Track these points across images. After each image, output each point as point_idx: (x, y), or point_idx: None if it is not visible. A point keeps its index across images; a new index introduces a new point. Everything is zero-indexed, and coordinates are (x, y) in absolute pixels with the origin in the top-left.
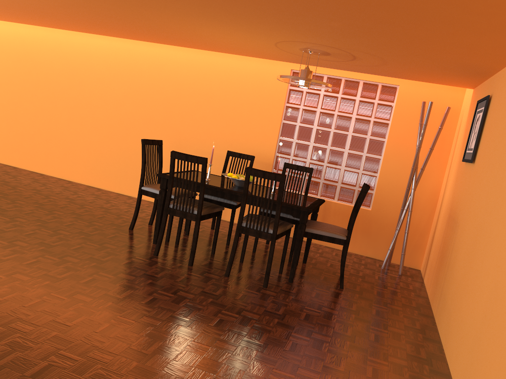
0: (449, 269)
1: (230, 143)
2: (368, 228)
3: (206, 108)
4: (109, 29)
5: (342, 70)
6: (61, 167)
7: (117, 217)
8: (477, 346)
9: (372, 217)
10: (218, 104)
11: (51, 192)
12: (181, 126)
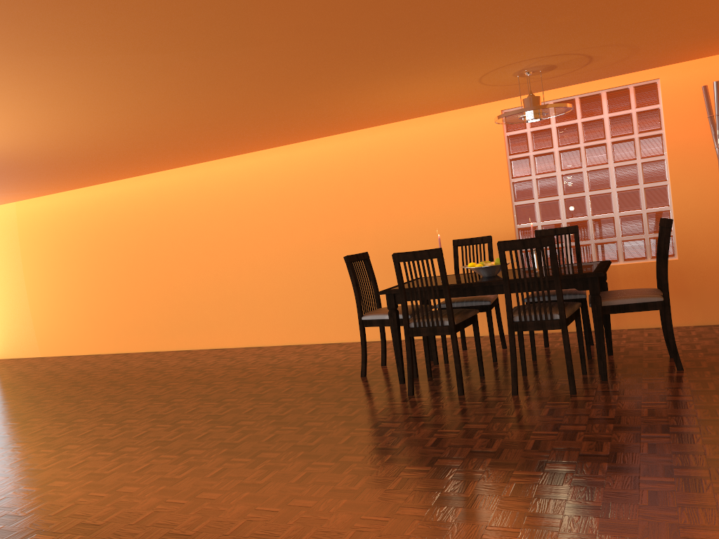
0: None
1: (449, 233)
2: (683, 285)
3: (404, 198)
4: (262, 140)
5: (571, 87)
6: (244, 333)
7: (338, 368)
8: None
9: (684, 268)
10: (419, 188)
11: (245, 363)
12: (379, 231)
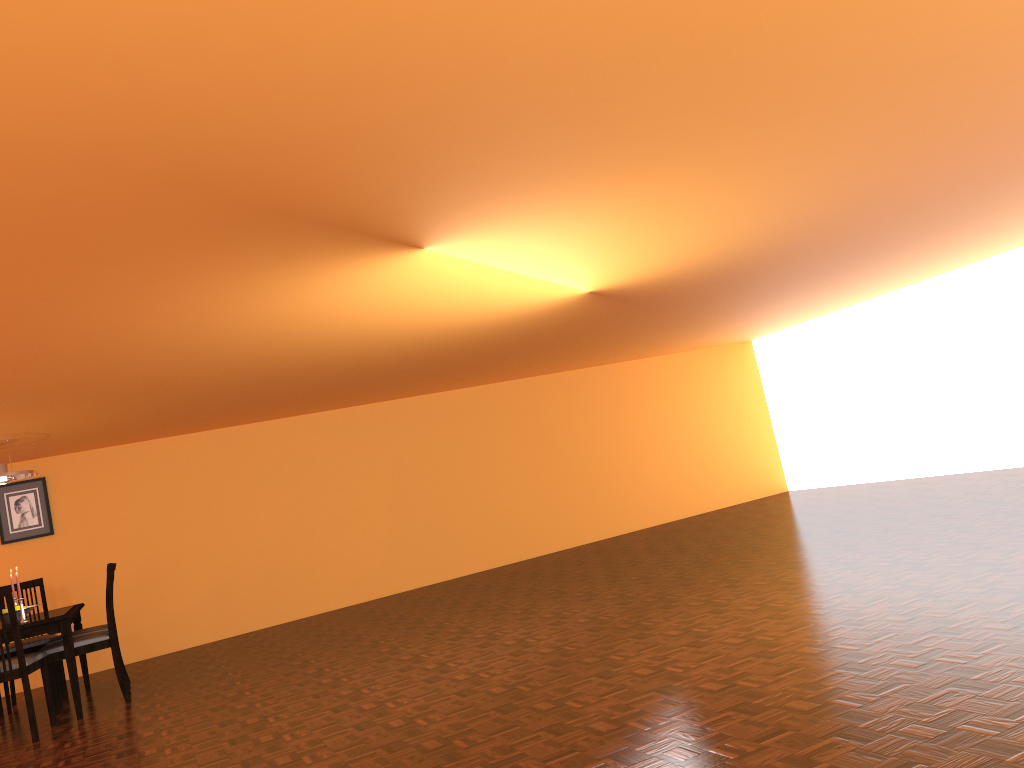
0: (83, 623)
1: None
2: None
3: None
4: None
5: None
6: None
7: None
8: (222, 601)
9: None
10: None
11: None
12: None
